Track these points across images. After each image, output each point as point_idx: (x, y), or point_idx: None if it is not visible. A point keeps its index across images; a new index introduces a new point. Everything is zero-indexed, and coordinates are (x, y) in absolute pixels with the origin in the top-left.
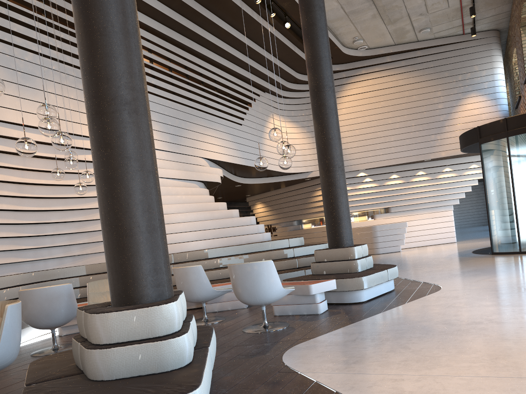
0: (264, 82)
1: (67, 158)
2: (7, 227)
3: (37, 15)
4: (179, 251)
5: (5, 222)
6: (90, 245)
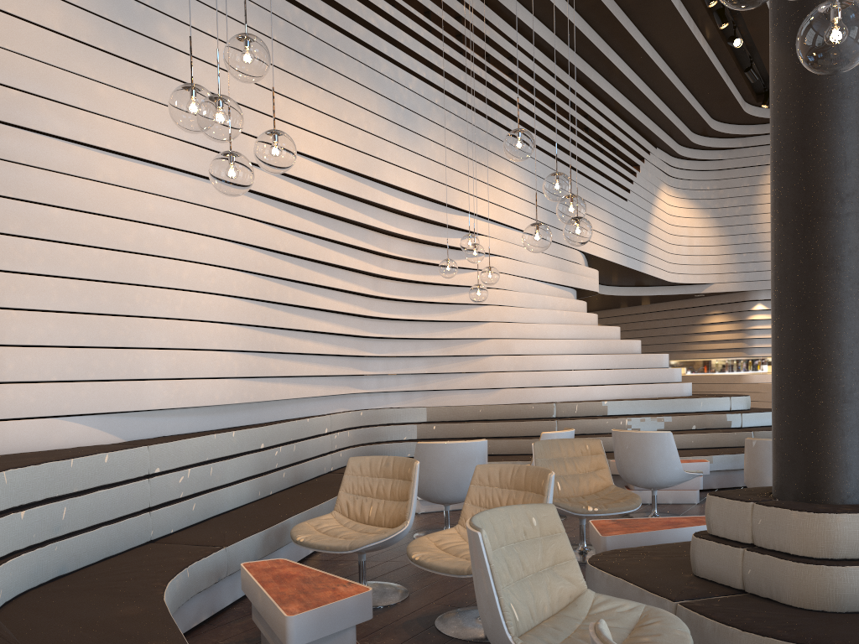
0: (660, 132)
1: (472, 245)
2: (351, 340)
3: (424, 19)
4: (562, 399)
5: (353, 333)
6: (437, 377)
